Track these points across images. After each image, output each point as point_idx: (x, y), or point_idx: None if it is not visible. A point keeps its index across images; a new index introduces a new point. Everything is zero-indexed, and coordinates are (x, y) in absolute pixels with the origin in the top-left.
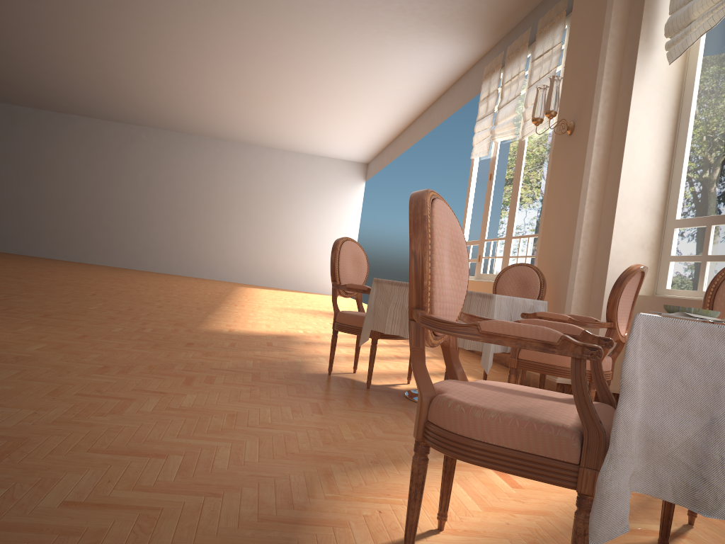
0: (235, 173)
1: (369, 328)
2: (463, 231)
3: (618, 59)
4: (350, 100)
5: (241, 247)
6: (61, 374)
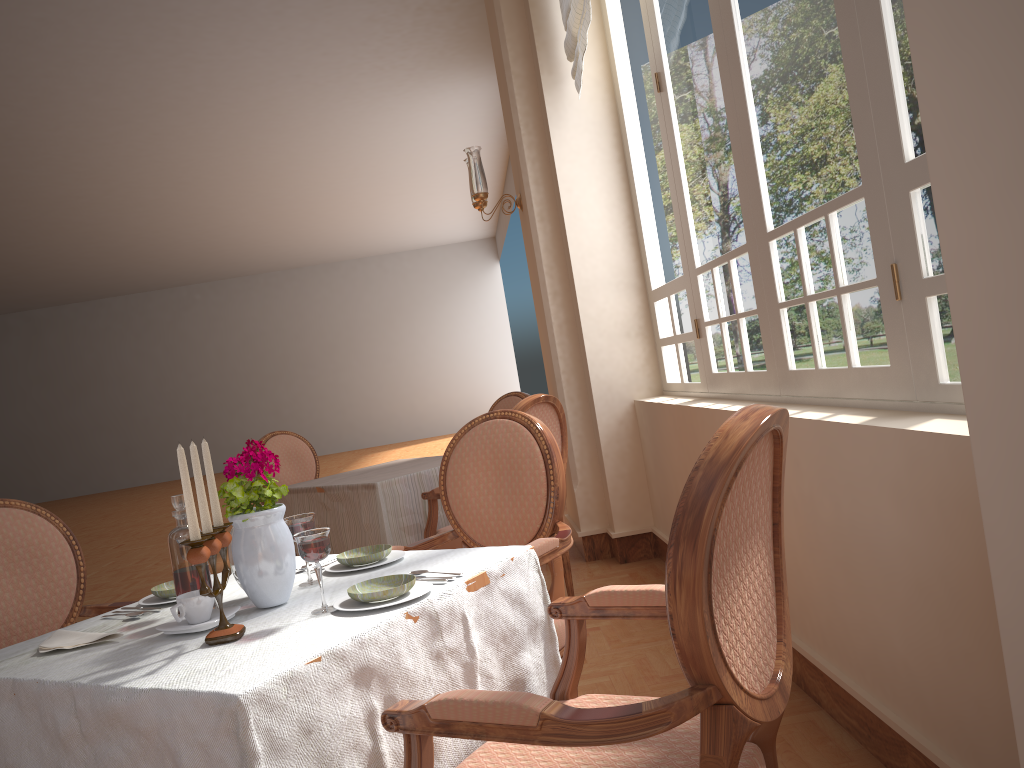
0: (326, 305)
1: None
2: None
3: (534, 103)
4: (408, 179)
5: (363, 399)
6: None
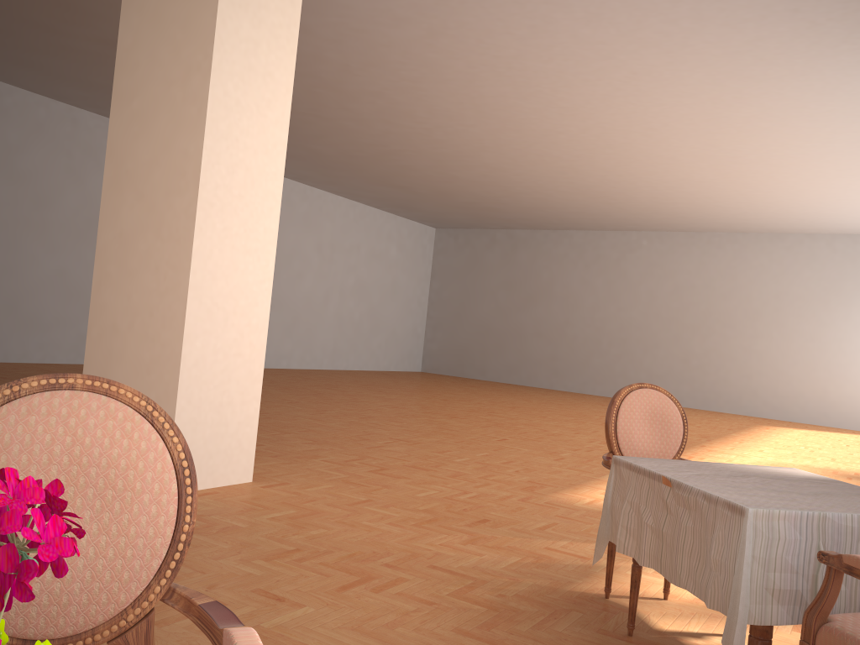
0: (761, 273)
1: (604, 537)
2: None
3: None
4: None
5: (773, 371)
6: (223, 556)
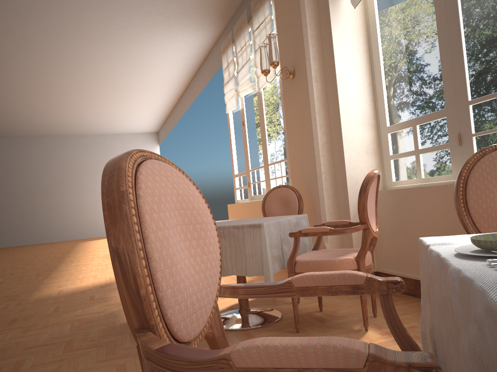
0: (59, 159)
1: None
2: (233, 167)
3: (315, 13)
4: (131, 89)
5: (76, 212)
6: None
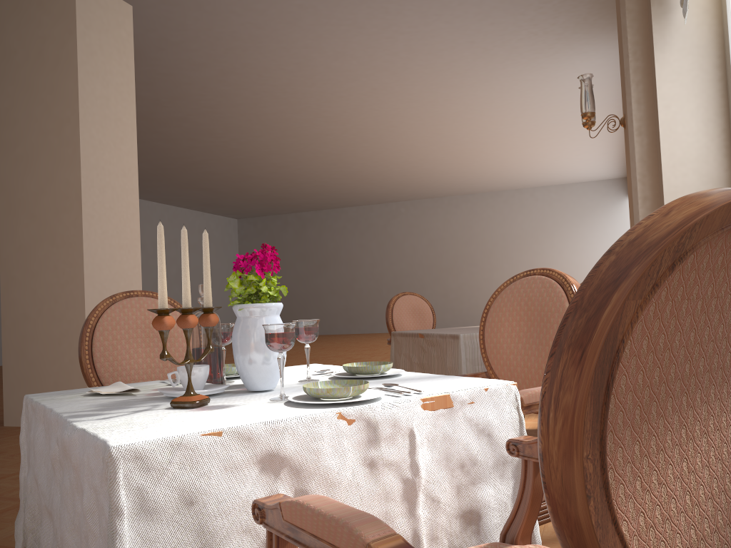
0: (489, 222)
1: None
2: None
3: (644, 33)
4: (556, 126)
5: None
6: None
